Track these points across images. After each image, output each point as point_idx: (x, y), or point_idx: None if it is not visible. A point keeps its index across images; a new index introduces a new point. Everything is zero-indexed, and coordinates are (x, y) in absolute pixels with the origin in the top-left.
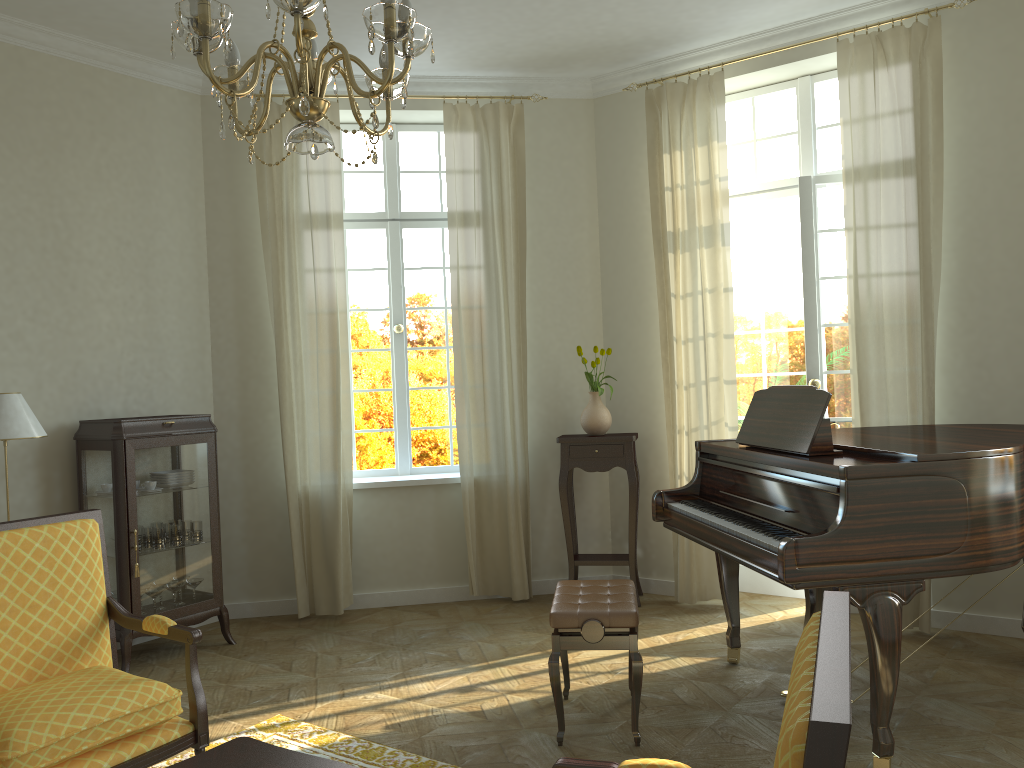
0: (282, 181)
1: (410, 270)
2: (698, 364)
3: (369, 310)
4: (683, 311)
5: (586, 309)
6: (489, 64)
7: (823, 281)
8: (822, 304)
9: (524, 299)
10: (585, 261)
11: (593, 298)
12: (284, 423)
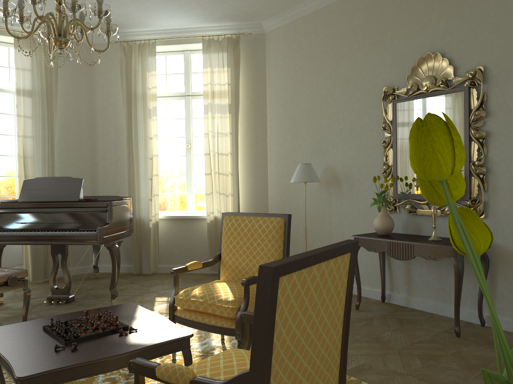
0: None
1: None
2: None
3: None
4: None
5: None
6: None
7: None
8: None
9: None
10: None
11: None
12: None
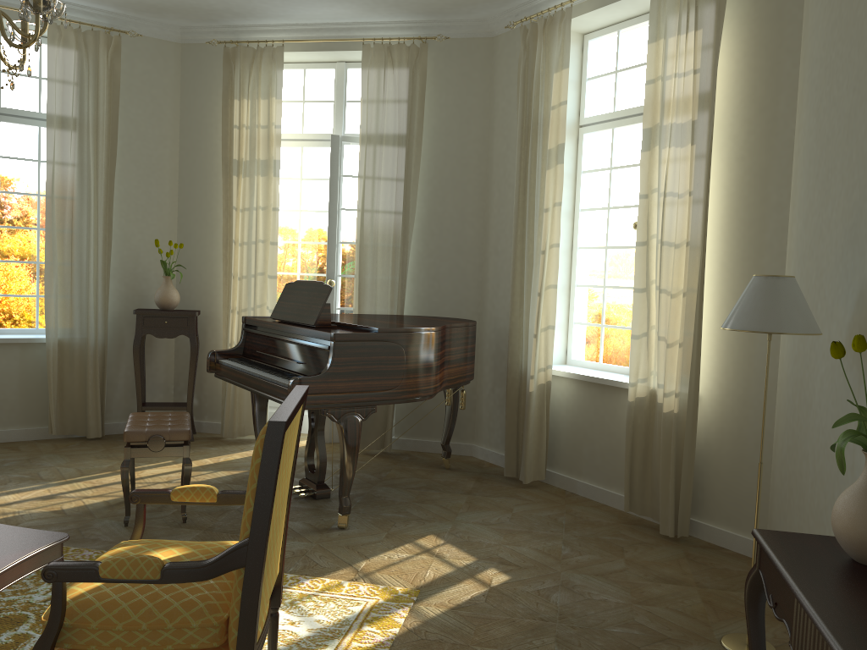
0: None
1: (6, 159)
2: (250, 262)
3: None
4: (242, 221)
5: (165, 211)
6: None
7: (342, 211)
8: (341, 227)
9: (112, 197)
10: (166, 172)
11: (171, 202)
12: None
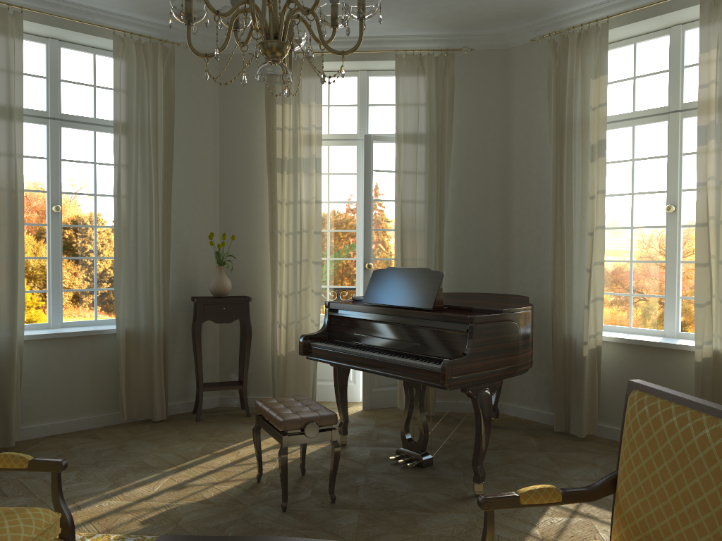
0: None
1: (66, 162)
2: (295, 250)
3: (29, 191)
4: (287, 213)
5: (208, 206)
6: (155, 12)
7: (374, 202)
8: (373, 216)
9: (170, 194)
10: (209, 171)
11: (214, 198)
12: None
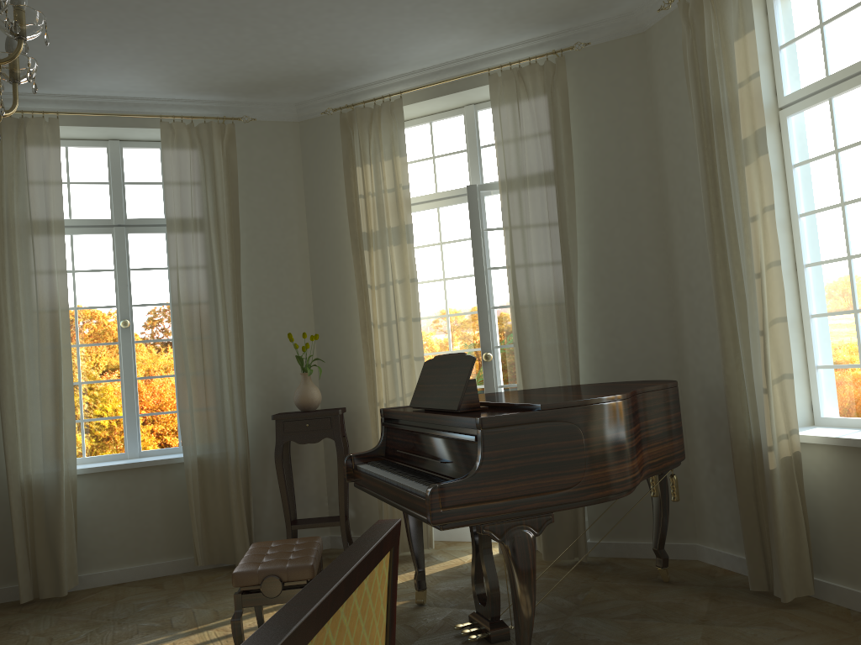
0: (2, 189)
1: (136, 271)
2: (392, 344)
3: (97, 308)
4: (378, 299)
5: (298, 301)
6: (201, 88)
7: (491, 271)
8: (491, 290)
9: (240, 293)
10: (296, 260)
11: (304, 292)
12: (5, 415)
